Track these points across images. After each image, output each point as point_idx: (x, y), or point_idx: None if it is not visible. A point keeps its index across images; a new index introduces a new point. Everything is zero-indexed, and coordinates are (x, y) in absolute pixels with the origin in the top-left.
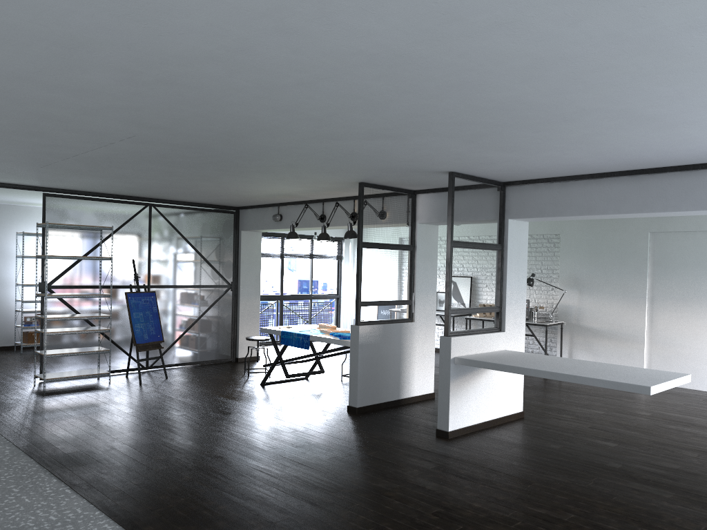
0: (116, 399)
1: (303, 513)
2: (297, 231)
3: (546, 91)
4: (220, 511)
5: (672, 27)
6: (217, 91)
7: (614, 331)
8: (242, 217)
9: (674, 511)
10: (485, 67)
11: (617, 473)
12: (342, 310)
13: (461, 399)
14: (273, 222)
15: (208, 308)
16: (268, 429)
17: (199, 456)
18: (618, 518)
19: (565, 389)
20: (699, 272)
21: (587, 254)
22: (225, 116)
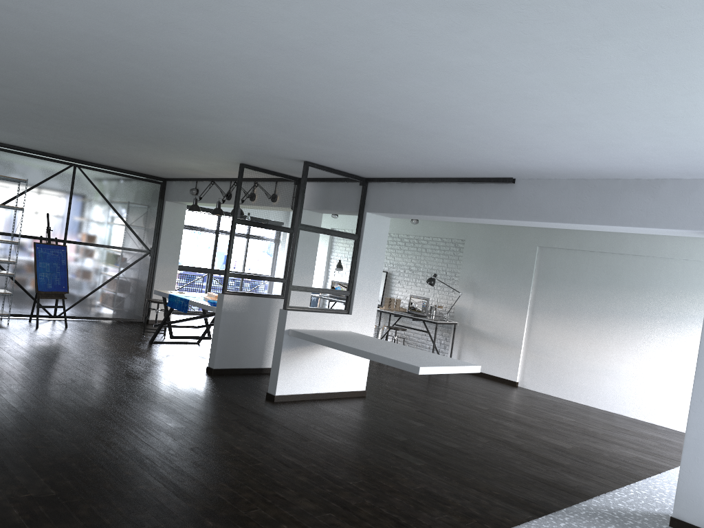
0: (1, 336)
1: (77, 434)
2: None
3: (280, 88)
4: (6, 423)
5: (300, 42)
6: (14, 56)
7: (498, 336)
8: (168, 188)
9: (410, 474)
10: (203, 60)
11: (395, 444)
12: None
13: (293, 369)
14: (191, 195)
15: (124, 269)
16: (116, 375)
17: (30, 385)
18: (353, 472)
19: (434, 381)
20: (574, 288)
21: (484, 261)
22: (47, 81)
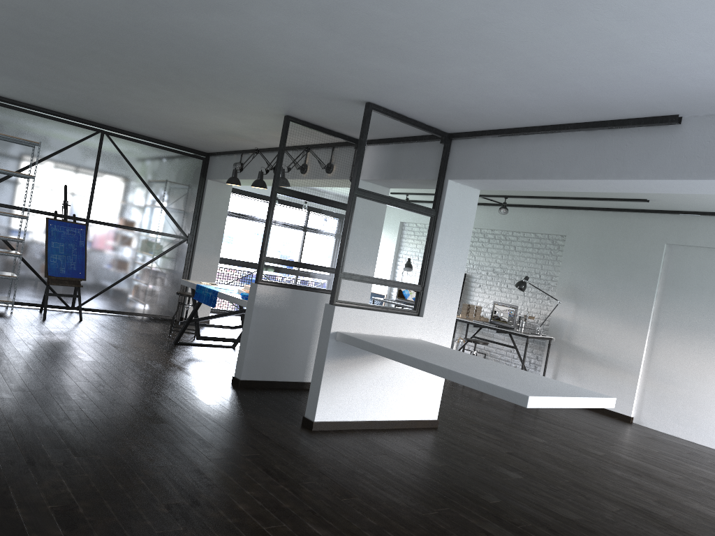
0: None
1: None
2: None
3: None
4: None
5: None
6: None
7: (606, 356)
8: (211, 165)
9: None
10: None
11: (483, 509)
12: None
13: (340, 386)
14: None
15: (156, 257)
16: (110, 381)
17: None
18: None
19: (524, 411)
20: None
21: (591, 263)
22: None
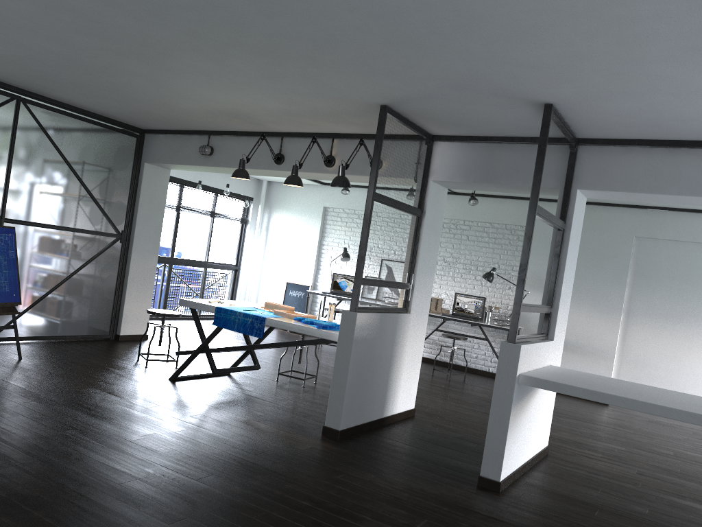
0: None
1: None
2: (201, 180)
3: None
4: None
5: None
6: None
7: (579, 343)
8: (149, 145)
9: None
10: None
11: None
12: (240, 285)
13: (514, 435)
14: (197, 156)
15: (86, 262)
16: (227, 468)
17: None
18: None
19: None
20: (686, 287)
21: None
22: None
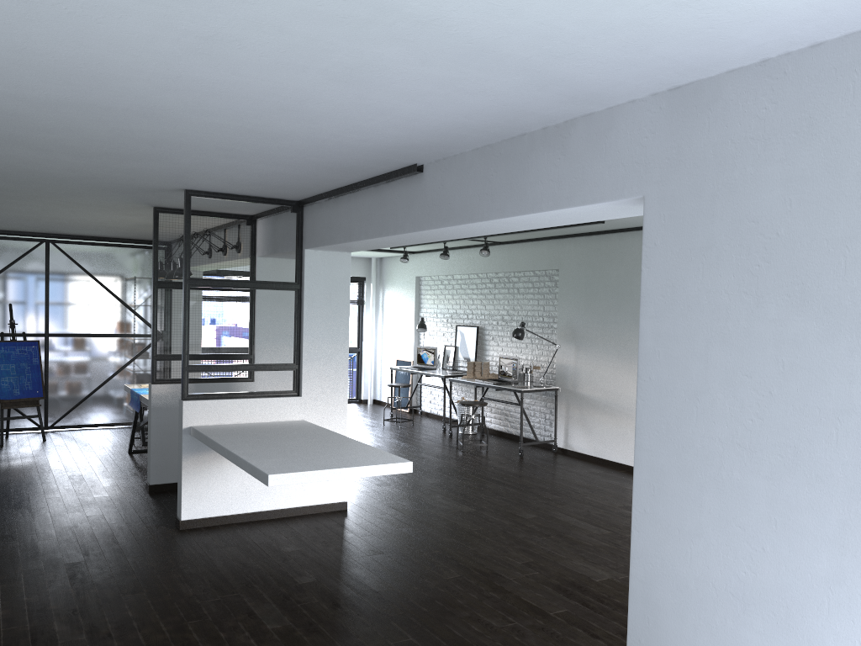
0: None
1: None
2: None
3: None
4: None
5: None
6: None
7: (609, 402)
8: None
9: None
10: None
11: (281, 590)
12: (363, 367)
13: (208, 481)
14: None
15: (129, 361)
16: (3, 504)
17: None
18: None
19: (498, 477)
20: None
21: (584, 297)
22: None
